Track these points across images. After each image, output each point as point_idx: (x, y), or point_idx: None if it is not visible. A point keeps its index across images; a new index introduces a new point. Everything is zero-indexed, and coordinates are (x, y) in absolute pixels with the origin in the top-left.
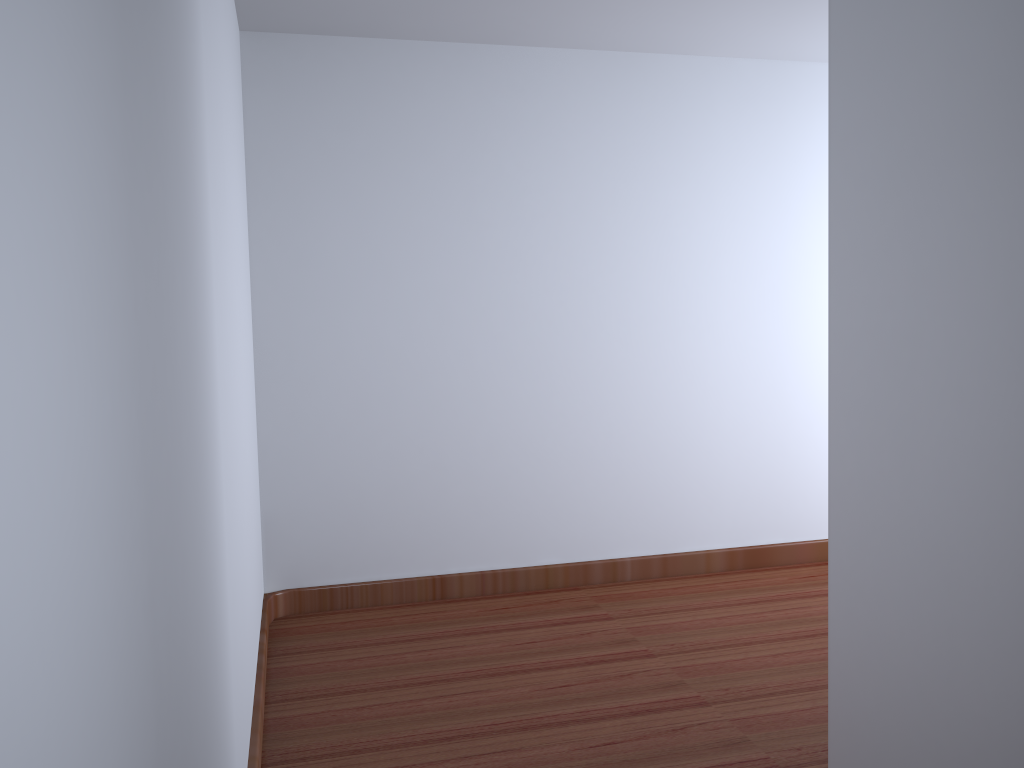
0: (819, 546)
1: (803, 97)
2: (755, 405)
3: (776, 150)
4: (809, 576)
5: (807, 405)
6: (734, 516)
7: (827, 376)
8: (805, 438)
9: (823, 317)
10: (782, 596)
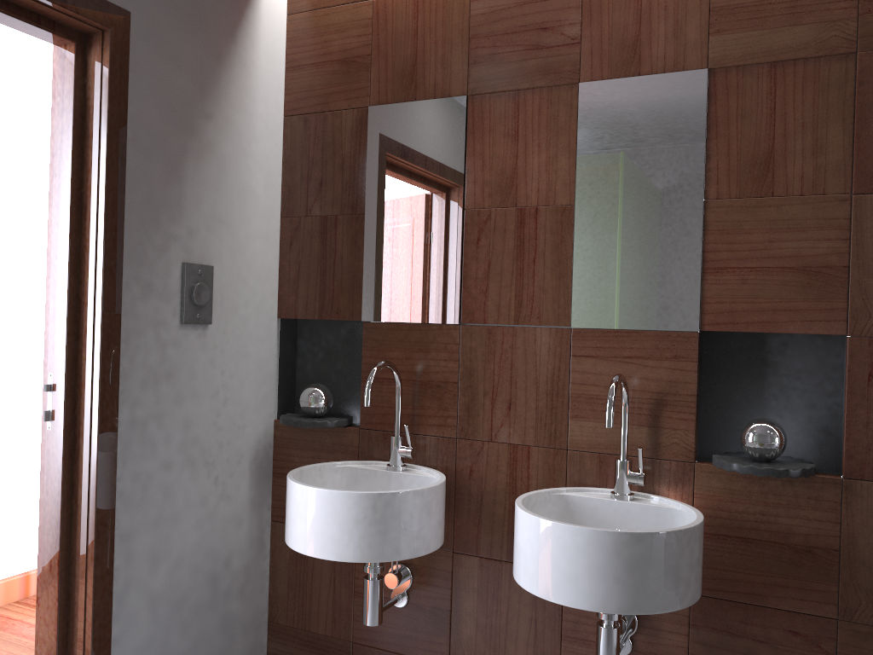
0: None
1: None
2: None
3: None
4: None
5: None
6: None
7: None
8: None
9: None
10: None
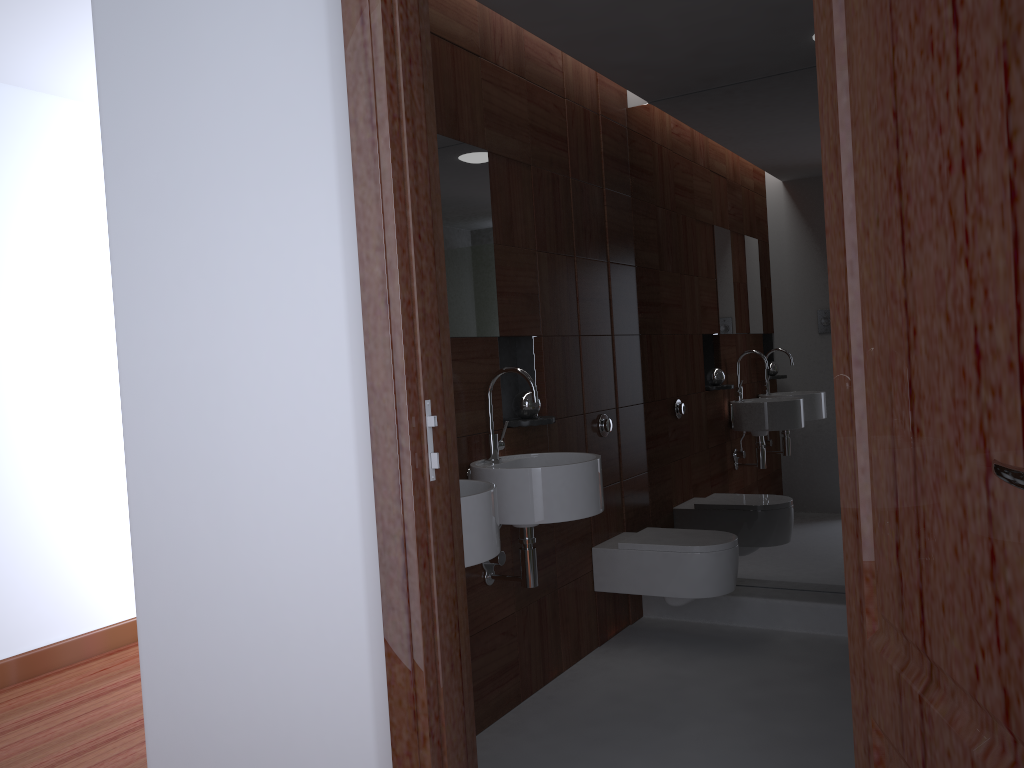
0: (110, 633)
1: (54, 134)
2: (20, 483)
3: (26, 188)
4: (102, 670)
5: (84, 476)
6: (2, 620)
7: (105, 442)
8: (84, 514)
9: (95, 377)
10: (72, 702)
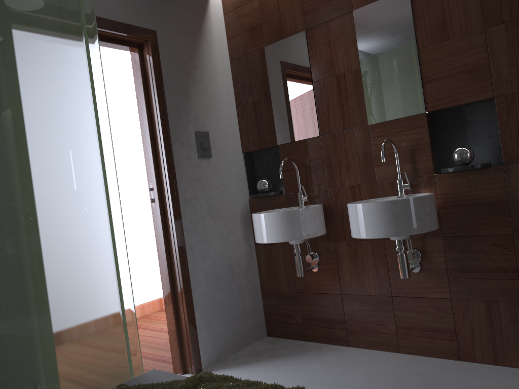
0: None
1: None
2: None
3: None
4: None
5: None
6: None
7: None
8: None
9: None
10: None
